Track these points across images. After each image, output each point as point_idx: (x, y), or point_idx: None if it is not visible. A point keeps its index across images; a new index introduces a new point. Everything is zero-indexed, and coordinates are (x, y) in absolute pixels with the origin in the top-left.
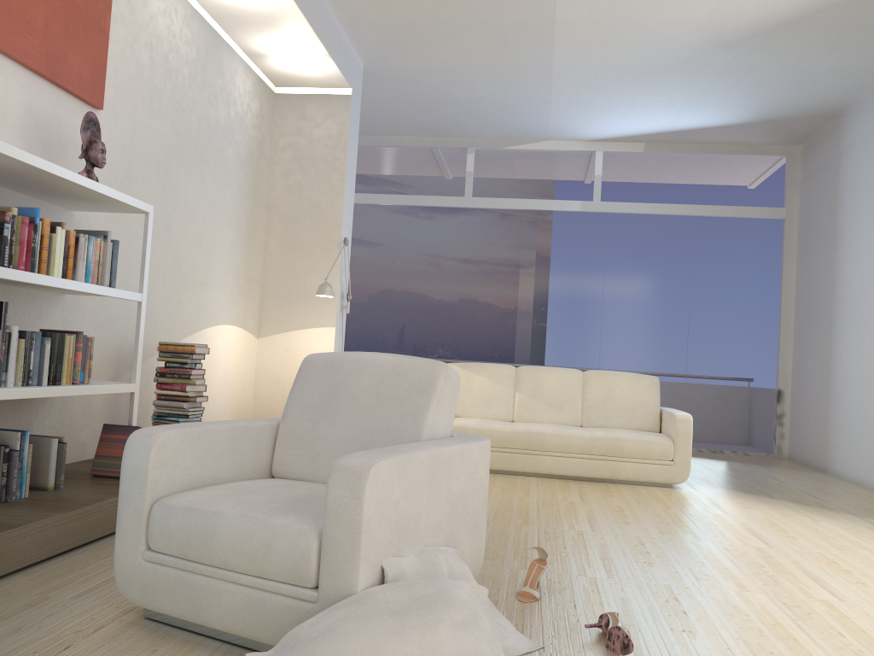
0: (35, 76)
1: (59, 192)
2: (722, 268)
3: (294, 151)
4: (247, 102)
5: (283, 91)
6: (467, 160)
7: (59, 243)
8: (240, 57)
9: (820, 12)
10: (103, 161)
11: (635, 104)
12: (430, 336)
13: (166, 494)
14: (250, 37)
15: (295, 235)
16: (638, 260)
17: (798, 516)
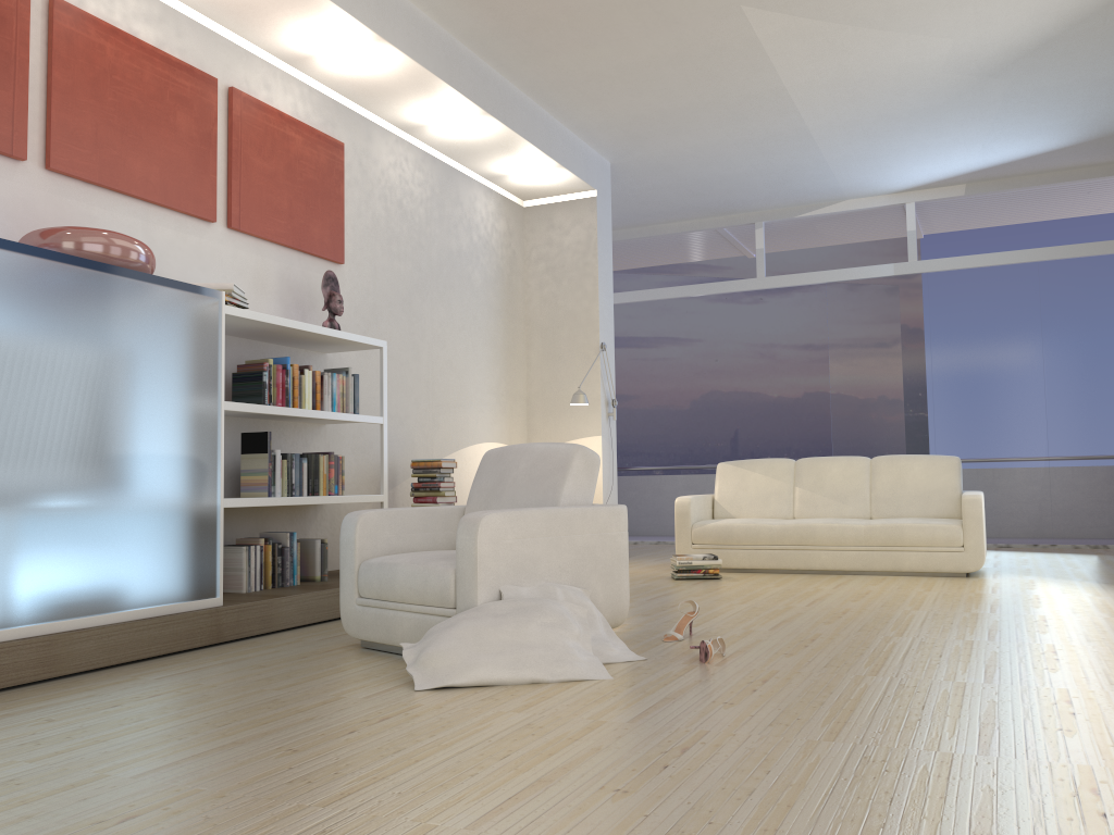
0: (285, 249)
1: (308, 341)
2: (1082, 320)
3: (546, 262)
4: (490, 223)
5: (531, 204)
6: (755, 236)
7: (307, 382)
8: (478, 183)
9: (1081, 23)
10: (341, 310)
11: (926, 147)
12: (771, 441)
13: (370, 557)
14: (483, 163)
15: (554, 346)
16: (971, 323)
17: (1083, 593)
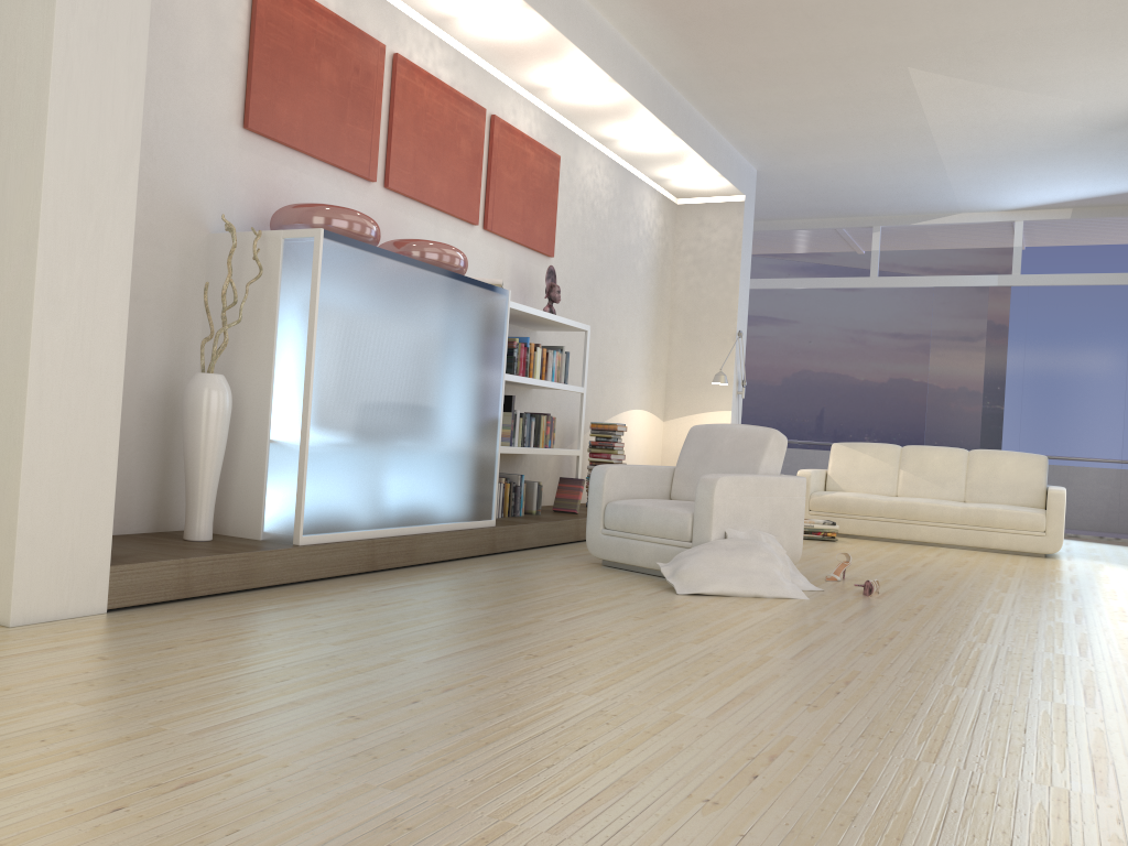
0: (516, 245)
1: (534, 323)
2: None
3: (693, 255)
4: (652, 219)
5: (684, 202)
6: (872, 239)
7: (538, 357)
8: (646, 184)
9: None
10: (559, 299)
11: (1042, 178)
12: (854, 421)
13: (612, 500)
14: (655, 169)
15: (695, 329)
16: (1064, 335)
17: None
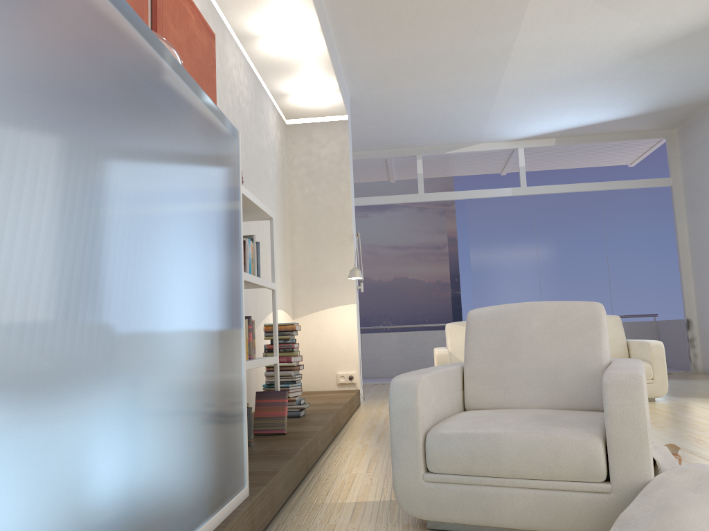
0: None
1: None
2: (629, 229)
3: (306, 168)
4: (275, 132)
5: (293, 122)
6: (417, 164)
7: None
8: (269, 98)
9: None
10: (242, 181)
11: (556, 108)
12: (375, 310)
13: (427, 426)
14: (281, 81)
15: (315, 233)
16: (562, 229)
17: None
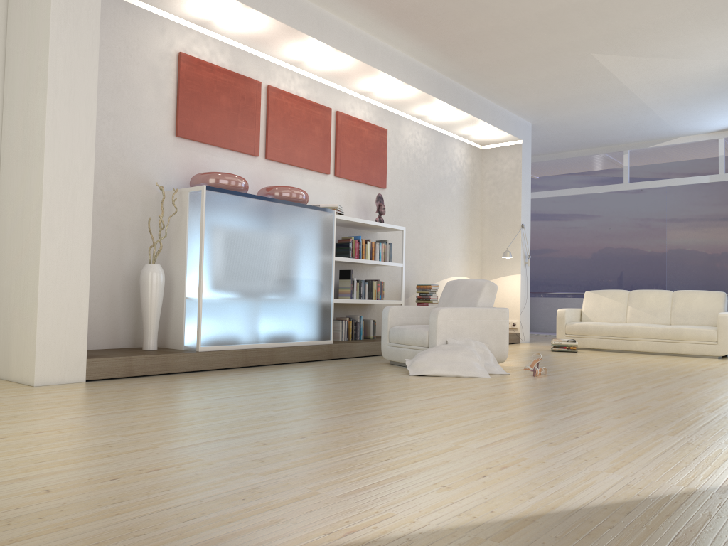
0: (359, 183)
1: (368, 227)
2: None
3: (493, 179)
4: (462, 160)
5: (486, 147)
6: (623, 159)
7: (368, 247)
8: (456, 139)
9: None
10: (384, 212)
11: (723, 109)
12: (644, 279)
13: (394, 326)
14: (458, 130)
15: (496, 225)
16: None
17: None
